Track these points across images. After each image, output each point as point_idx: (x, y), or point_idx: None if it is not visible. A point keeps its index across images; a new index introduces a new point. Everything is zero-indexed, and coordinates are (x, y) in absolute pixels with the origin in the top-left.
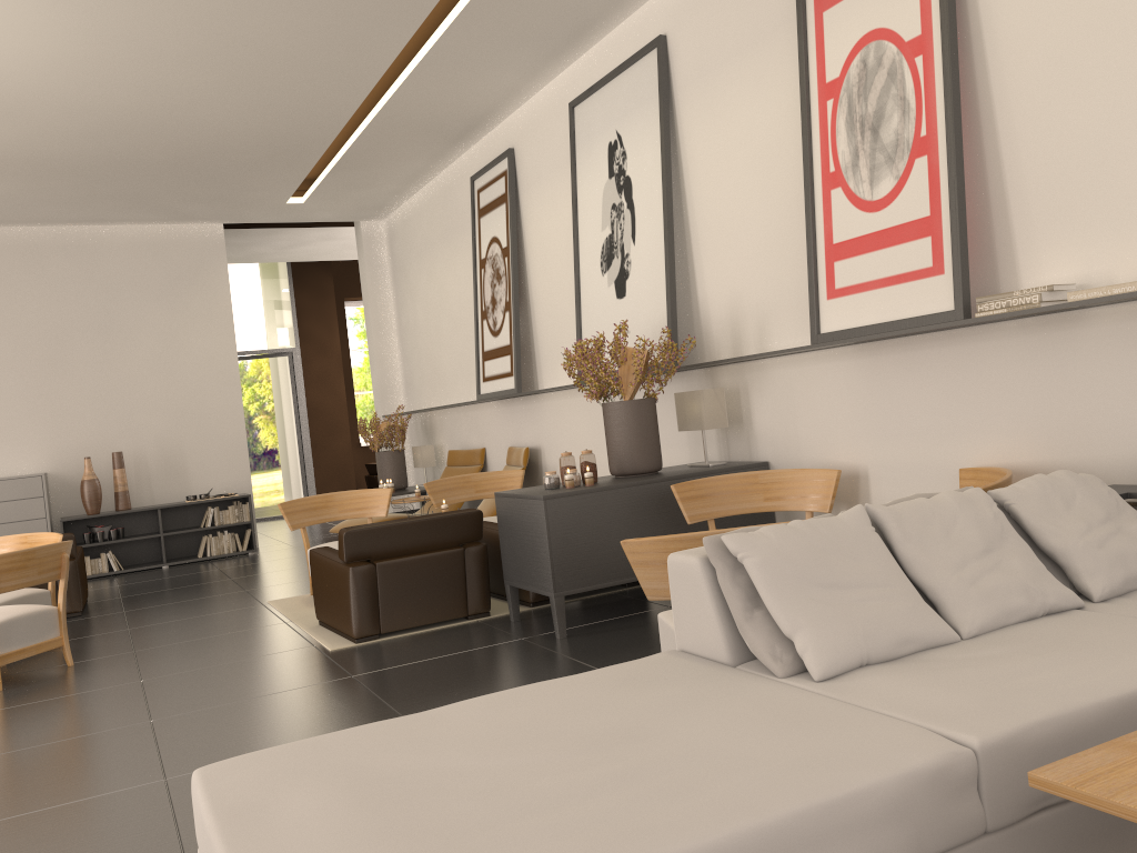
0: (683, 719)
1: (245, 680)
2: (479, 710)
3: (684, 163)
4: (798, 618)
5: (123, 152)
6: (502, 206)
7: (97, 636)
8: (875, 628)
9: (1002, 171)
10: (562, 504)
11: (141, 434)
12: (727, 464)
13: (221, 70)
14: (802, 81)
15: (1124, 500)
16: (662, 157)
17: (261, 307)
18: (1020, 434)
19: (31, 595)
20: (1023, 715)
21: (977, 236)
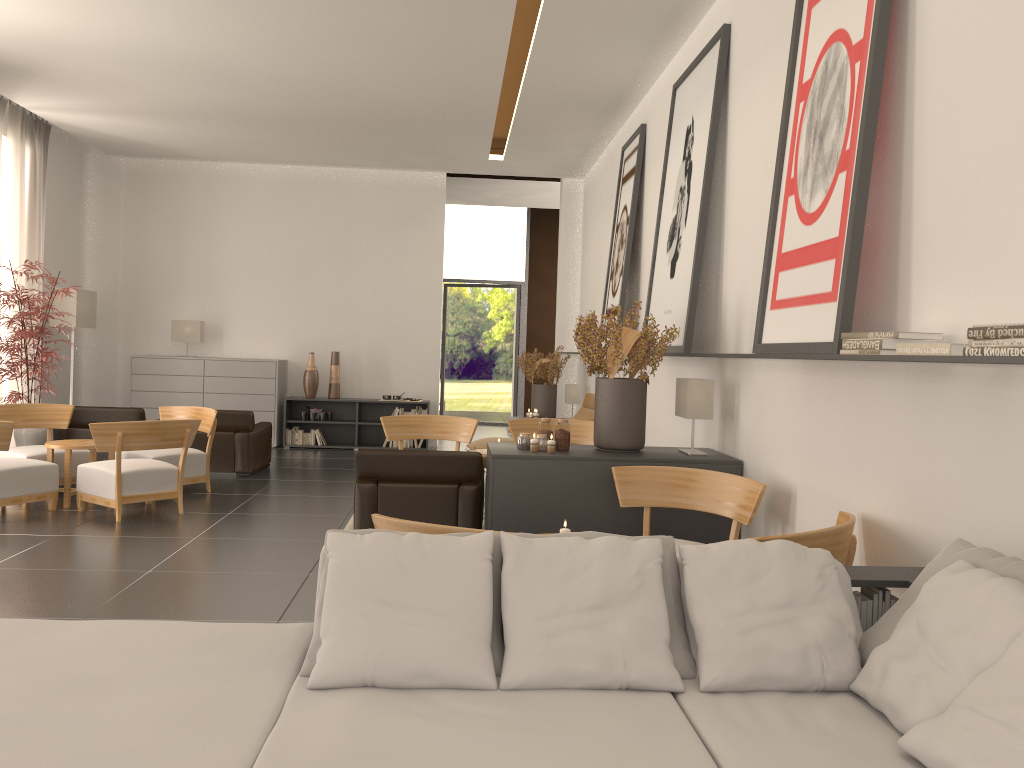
0: (153, 686)
1: (247, 556)
2: (92, 631)
3: (728, 153)
4: (333, 625)
5: (334, 113)
6: (631, 177)
7: (230, 495)
8: (395, 654)
9: (911, 196)
10: (509, 465)
11: (359, 340)
12: (705, 456)
13: (370, 51)
14: (787, 80)
15: (839, 589)
16: (707, 145)
17: (500, 243)
18: (892, 488)
19: (189, 455)
20: None
21: (888, 263)
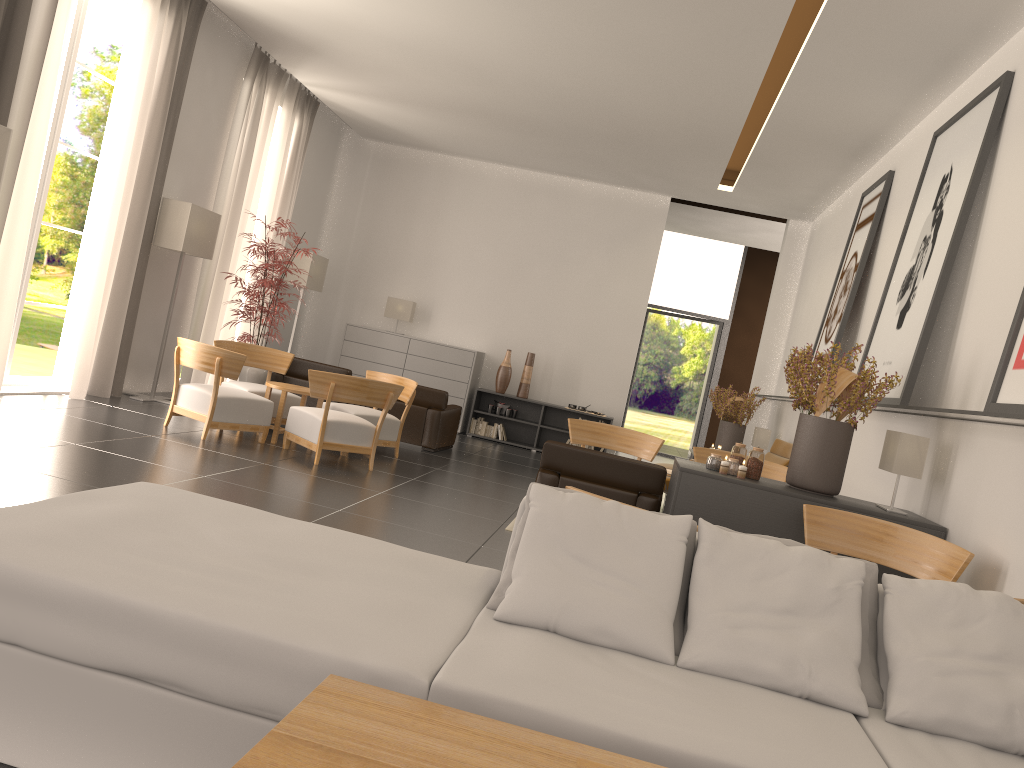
0: (357, 582)
1: (426, 518)
2: (305, 529)
3: (987, 206)
4: (525, 567)
5: (576, 122)
6: (868, 223)
7: (414, 464)
8: (581, 606)
9: None
10: (696, 481)
11: (555, 346)
12: (906, 516)
13: (625, 63)
14: None
15: None
16: (965, 195)
17: (710, 278)
18: None
19: (385, 419)
20: (513, 693)
21: None
